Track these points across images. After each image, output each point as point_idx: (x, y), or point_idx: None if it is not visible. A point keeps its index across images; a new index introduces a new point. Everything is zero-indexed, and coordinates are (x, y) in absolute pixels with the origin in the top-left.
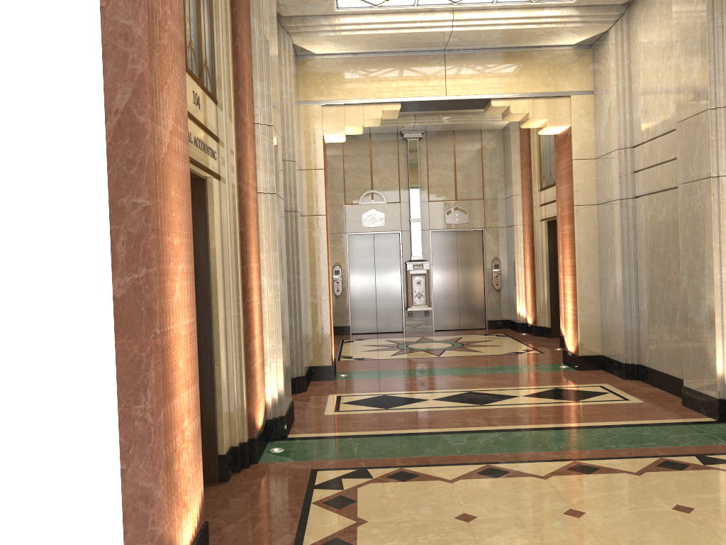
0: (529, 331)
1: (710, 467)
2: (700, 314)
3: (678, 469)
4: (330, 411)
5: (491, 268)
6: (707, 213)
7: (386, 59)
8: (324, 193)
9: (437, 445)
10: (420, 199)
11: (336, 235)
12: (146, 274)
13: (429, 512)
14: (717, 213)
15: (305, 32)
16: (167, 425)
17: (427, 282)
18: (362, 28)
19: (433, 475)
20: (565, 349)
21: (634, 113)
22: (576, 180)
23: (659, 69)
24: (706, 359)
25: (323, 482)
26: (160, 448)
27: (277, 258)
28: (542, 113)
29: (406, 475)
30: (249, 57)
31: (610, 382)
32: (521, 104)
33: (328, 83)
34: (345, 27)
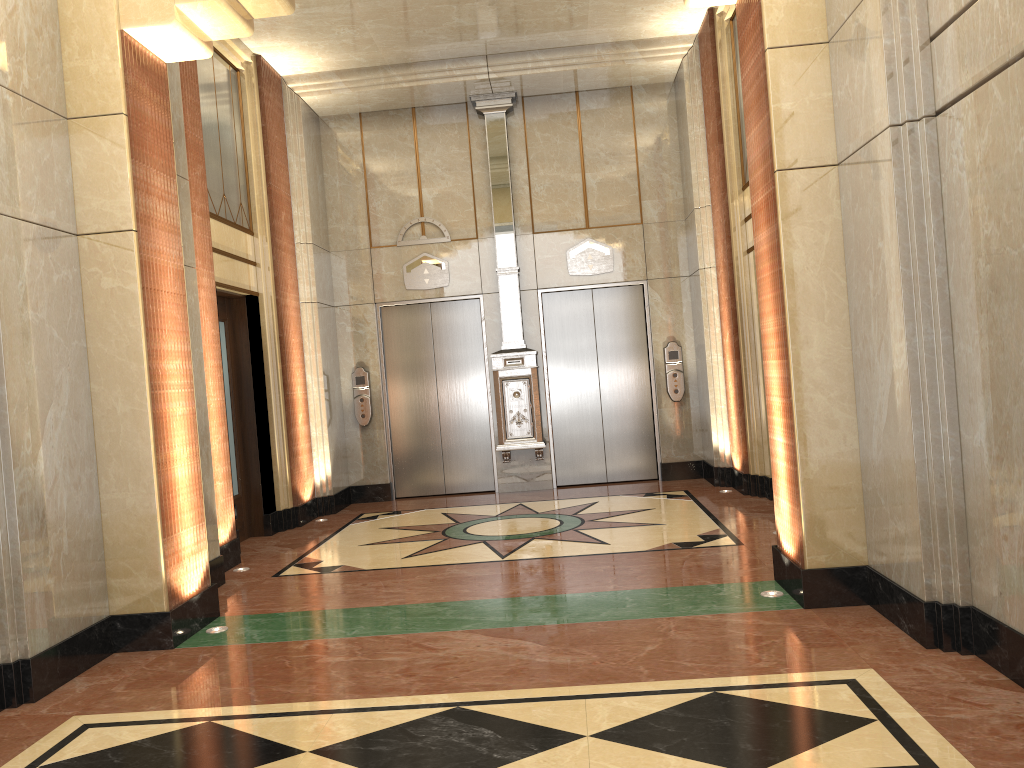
0: (737, 484)
1: None
2: None
3: None
4: None
5: (663, 360)
6: None
7: None
8: (127, 175)
9: None
10: (514, 230)
11: (356, 309)
12: None
13: None
14: None
15: None
16: None
17: (534, 391)
18: None
19: None
20: (778, 545)
21: None
22: (778, 103)
23: None
24: None
25: None
26: None
27: None
28: None
29: None
30: None
31: (883, 664)
32: None
33: None
34: None
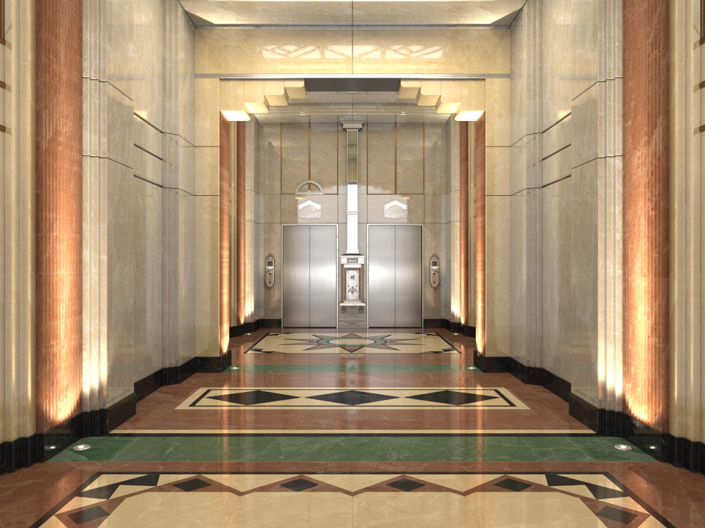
0: (462, 330)
1: (554, 489)
2: (586, 313)
3: (516, 490)
4: (184, 406)
5: (429, 265)
6: (594, 199)
7: (289, 32)
8: (218, 172)
9: (264, 448)
10: (357, 192)
11: (270, 226)
12: None
13: None
14: (604, 198)
15: None
16: None
17: (362, 276)
18: None
19: (228, 484)
20: (476, 349)
21: (543, 95)
22: (489, 169)
23: (564, 45)
24: (590, 363)
25: (94, 489)
26: None
27: (105, 230)
28: (454, 96)
29: (197, 483)
30: (75, 2)
31: (508, 386)
32: (433, 86)
33: (227, 55)
34: None
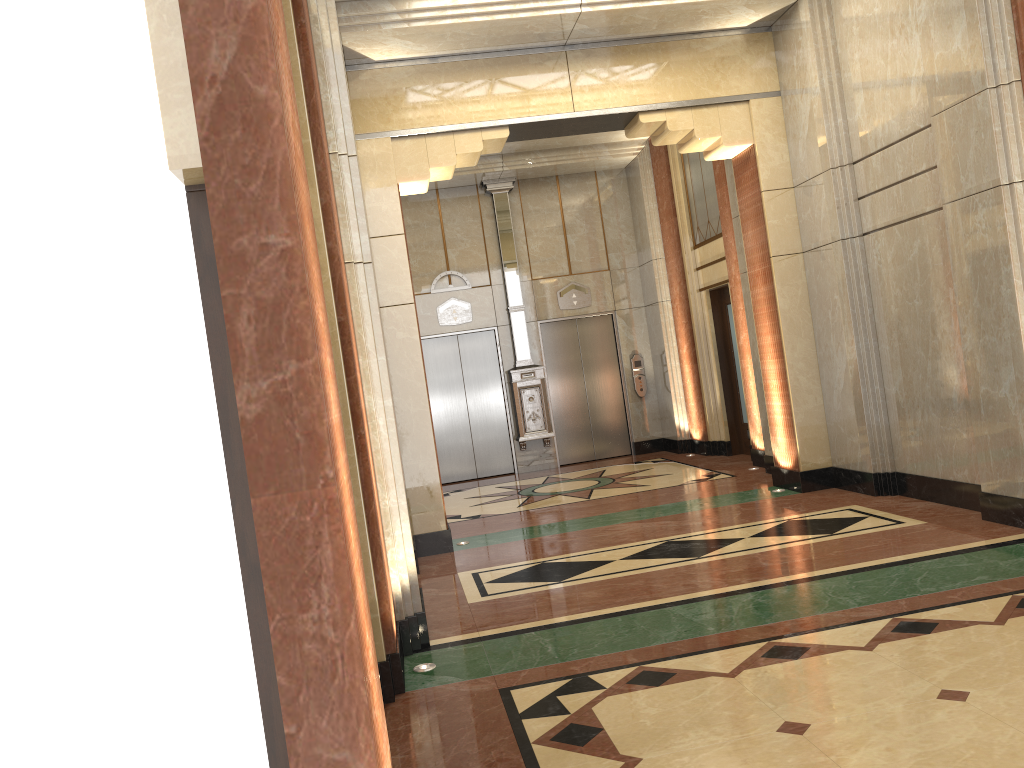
0: (698, 449)
1: None
2: (1002, 385)
3: None
4: (475, 597)
5: (631, 367)
6: (999, 239)
7: (480, 63)
8: (408, 270)
9: (672, 624)
10: (519, 278)
11: None
12: (298, 373)
13: (731, 727)
14: (1015, 236)
15: (361, 25)
16: (359, 642)
17: (544, 396)
18: (448, 15)
19: (697, 669)
20: (775, 465)
21: (849, 114)
22: (770, 220)
23: (888, 46)
24: (1018, 448)
25: (531, 707)
26: (356, 685)
27: (385, 364)
28: (712, 128)
29: (655, 675)
30: (312, 48)
31: (859, 503)
32: (682, 117)
33: (398, 104)
34: (423, 14)
